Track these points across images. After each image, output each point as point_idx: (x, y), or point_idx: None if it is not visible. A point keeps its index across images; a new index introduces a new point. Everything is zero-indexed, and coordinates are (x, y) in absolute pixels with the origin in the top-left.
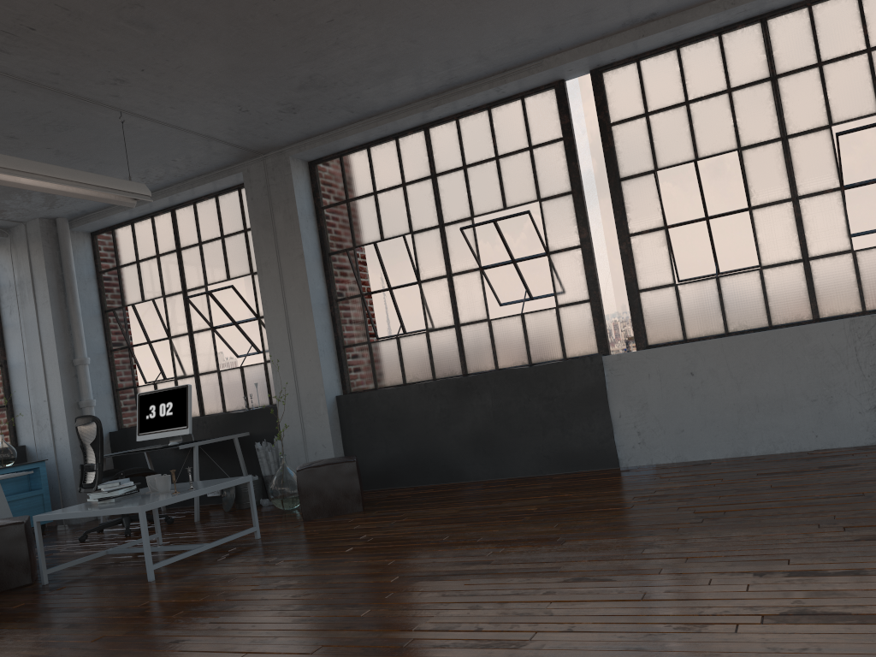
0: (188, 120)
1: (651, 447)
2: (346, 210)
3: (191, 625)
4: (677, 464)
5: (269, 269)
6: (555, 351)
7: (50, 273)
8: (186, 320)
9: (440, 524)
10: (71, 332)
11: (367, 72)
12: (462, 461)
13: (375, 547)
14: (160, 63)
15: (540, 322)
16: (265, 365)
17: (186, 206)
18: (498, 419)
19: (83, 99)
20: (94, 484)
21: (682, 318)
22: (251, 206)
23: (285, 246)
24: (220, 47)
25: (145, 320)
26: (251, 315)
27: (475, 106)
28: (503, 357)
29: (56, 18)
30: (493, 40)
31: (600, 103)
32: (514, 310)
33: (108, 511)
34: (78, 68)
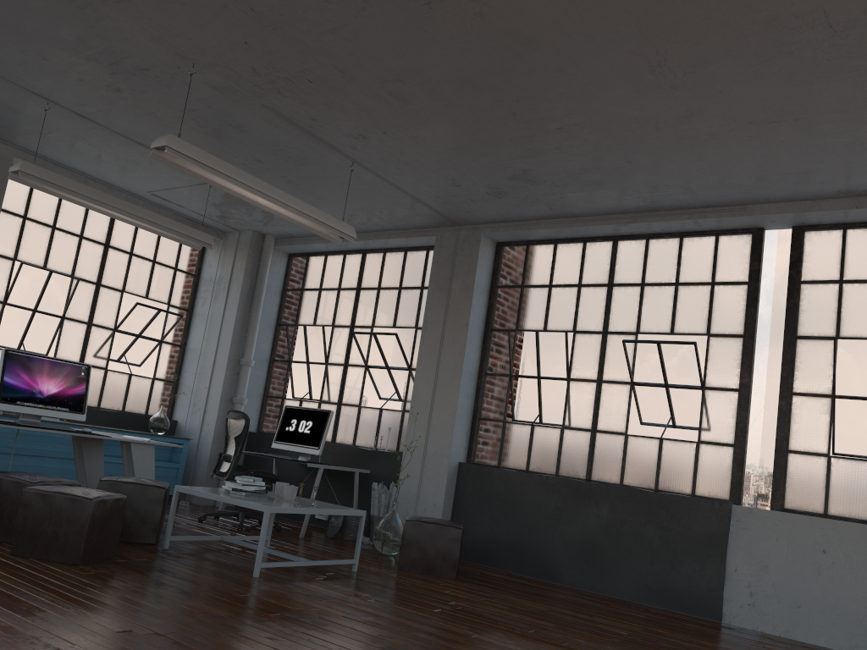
0: (406, 181)
1: (760, 613)
2: (518, 294)
3: (285, 629)
4: (785, 640)
5: (434, 328)
6: (685, 484)
7: (246, 279)
8: (346, 352)
9: (528, 617)
10: (246, 334)
11: (577, 178)
12: (561, 563)
13: (462, 617)
14: (400, 130)
15: (677, 451)
16: (403, 414)
17: (377, 253)
18: (609, 533)
19: (327, 144)
20: (226, 474)
21: (827, 492)
22: (434, 268)
23: (454, 312)
24: (455, 129)
25: (311, 342)
26: (404, 364)
27: (668, 231)
28: (630, 474)
29: (331, 77)
30: (704, 177)
31: (794, 258)
32: (645, 430)
33: (238, 502)
34: (333, 119)
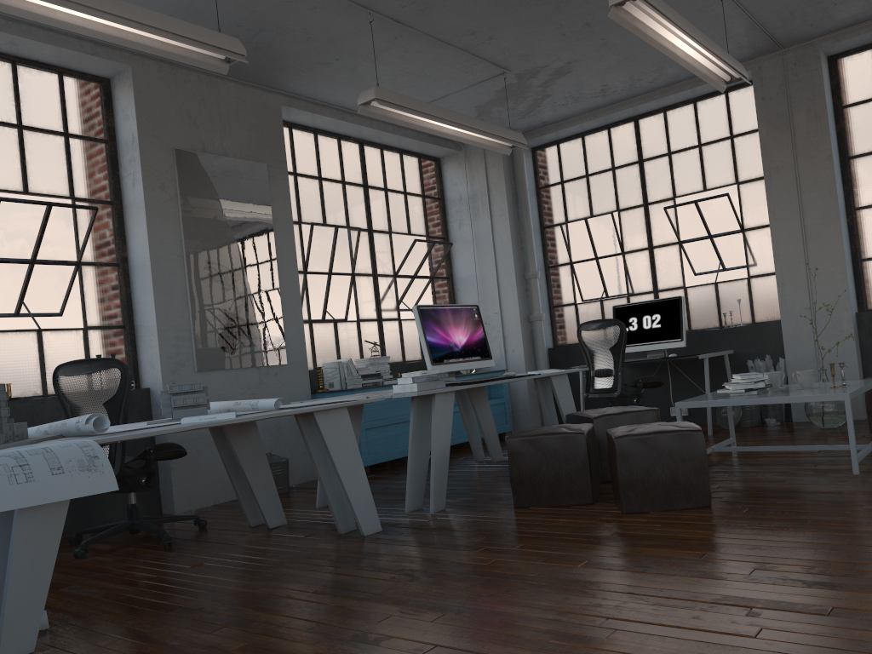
0: None
1: None
2: None
3: None
4: None
5: (781, 174)
6: None
7: (507, 185)
8: (647, 234)
9: None
10: (522, 246)
11: None
12: None
13: None
14: None
15: None
16: (749, 281)
17: (654, 115)
18: None
19: None
20: (613, 389)
21: None
22: (760, 107)
23: (805, 148)
24: None
25: (597, 235)
26: (735, 227)
27: None
28: None
29: None
30: None
31: None
32: None
33: (793, 399)
34: None
